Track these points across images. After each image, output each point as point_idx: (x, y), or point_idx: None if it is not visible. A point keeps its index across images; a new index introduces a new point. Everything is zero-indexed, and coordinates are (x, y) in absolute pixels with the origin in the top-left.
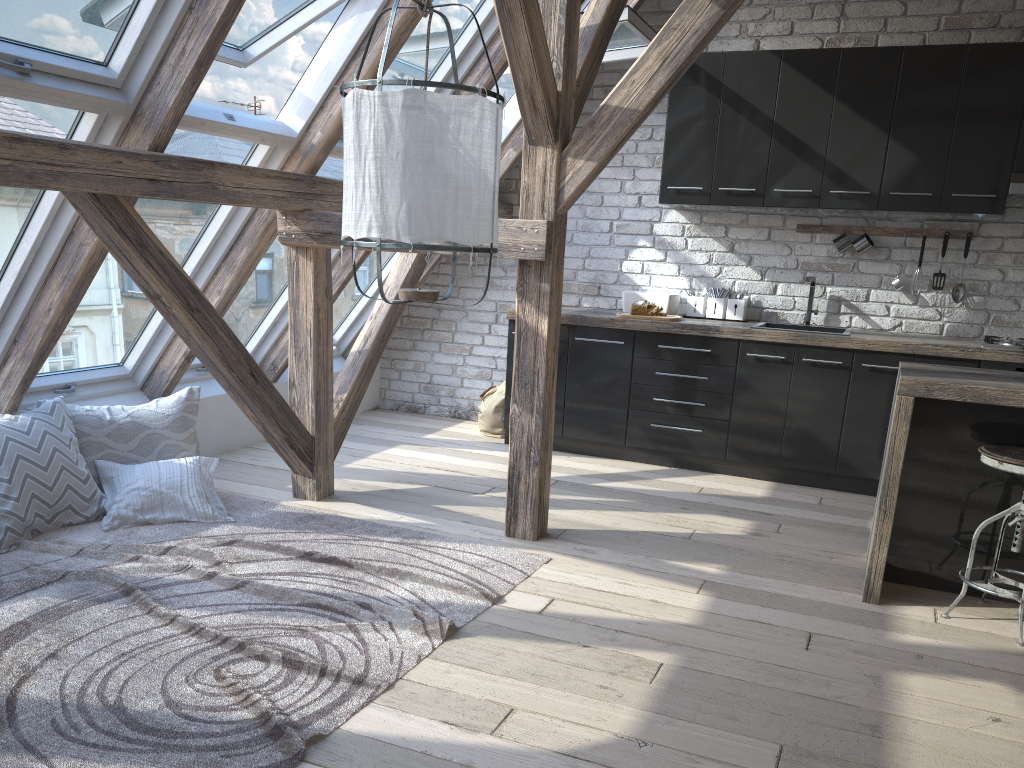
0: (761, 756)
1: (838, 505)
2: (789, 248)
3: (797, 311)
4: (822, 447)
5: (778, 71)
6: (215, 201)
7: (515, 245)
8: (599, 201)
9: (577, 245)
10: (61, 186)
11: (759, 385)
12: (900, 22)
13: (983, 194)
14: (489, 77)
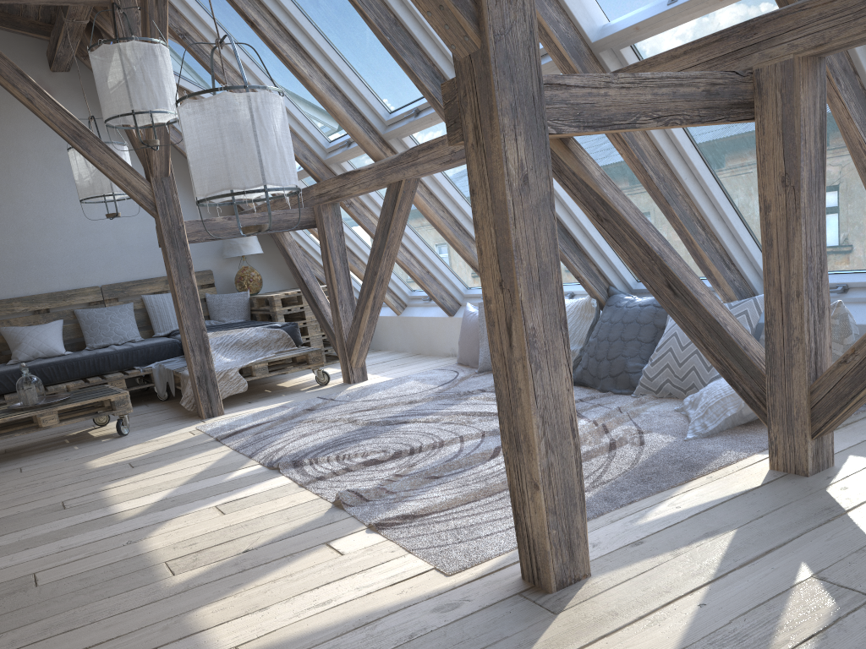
0: (48, 575)
1: None
2: None
3: None
4: None
5: None
6: None
7: None
8: None
9: None
10: None
11: None
12: None
13: None
14: None
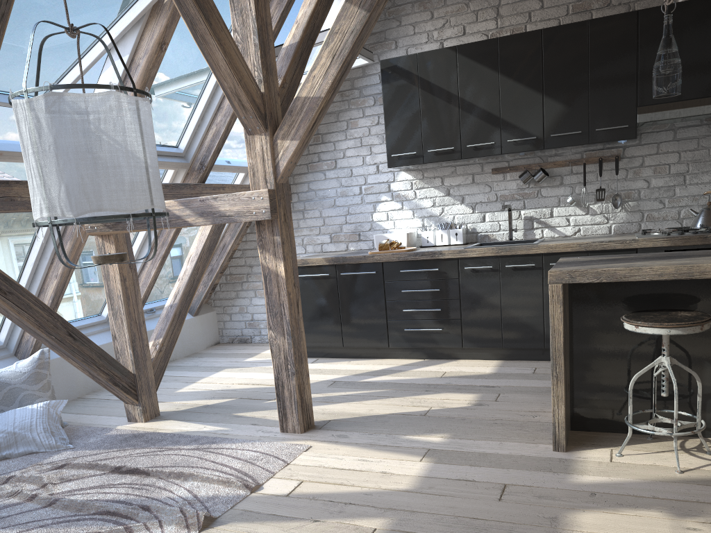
0: None
1: (548, 372)
2: (489, 186)
3: (503, 231)
4: (532, 329)
5: (456, 61)
6: (14, 209)
7: (248, 211)
8: (349, 173)
9: (339, 206)
10: None
11: (478, 289)
12: (540, 13)
13: (619, 126)
14: None
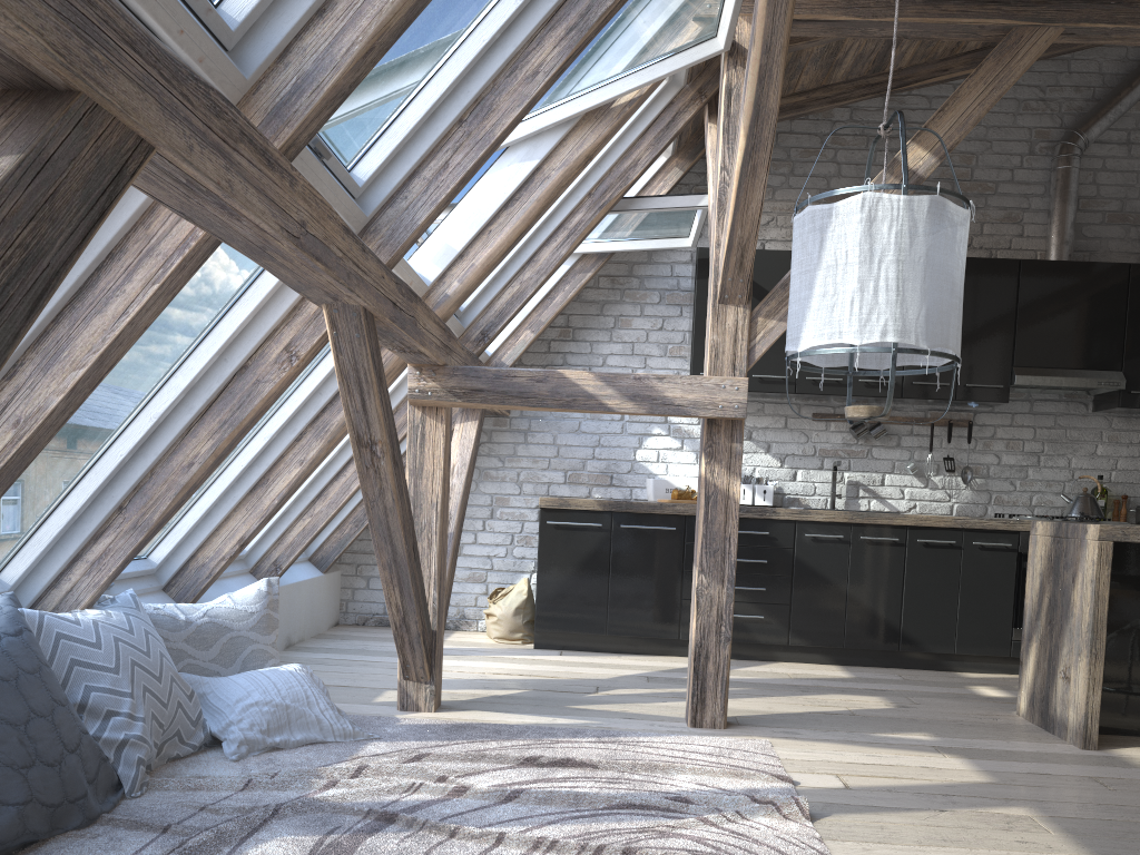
0: None
1: (922, 679)
2: (806, 436)
3: (818, 496)
4: (884, 624)
5: None
6: (415, 339)
7: (712, 402)
8: None
9: (585, 433)
10: (359, 293)
11: (818, 566)
12: None
13: (993, 384)
14: (568, 249)
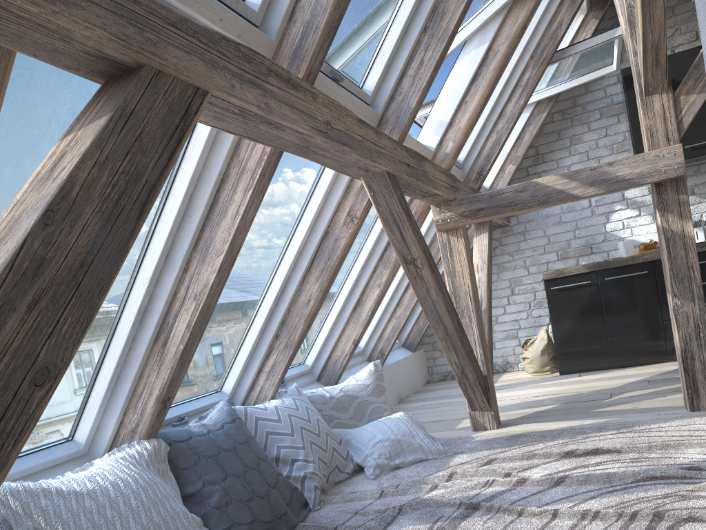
0: None
1: None
2: None
3: None
4: None
5: None
6: (428, 185)
7: (655, 170)
8: None
9: (565, 222)
10: (380, 162)
11: None
12: None
13: None
14: (525, 99)
